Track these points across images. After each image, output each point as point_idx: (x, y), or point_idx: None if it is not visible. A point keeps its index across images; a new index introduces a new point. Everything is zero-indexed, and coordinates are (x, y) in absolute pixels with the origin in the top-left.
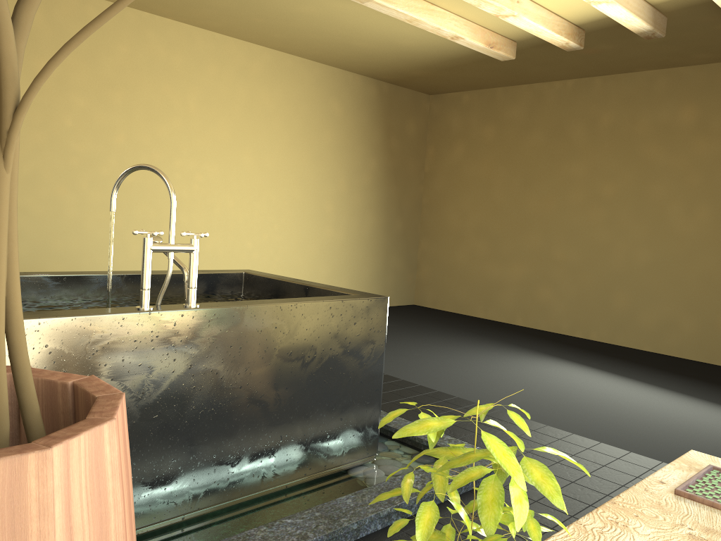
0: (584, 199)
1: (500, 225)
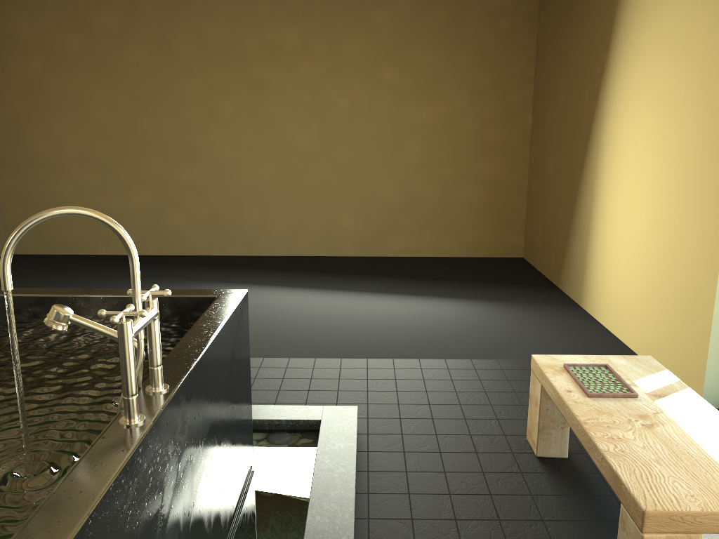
0: (202, 118)
1: (110, 150)
